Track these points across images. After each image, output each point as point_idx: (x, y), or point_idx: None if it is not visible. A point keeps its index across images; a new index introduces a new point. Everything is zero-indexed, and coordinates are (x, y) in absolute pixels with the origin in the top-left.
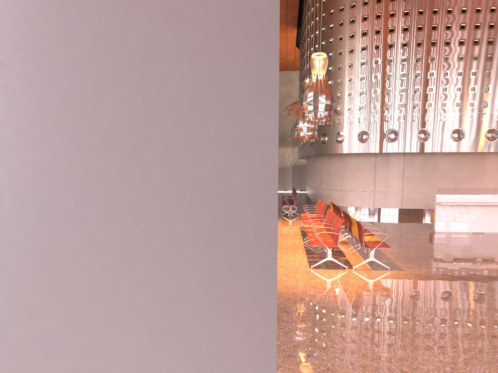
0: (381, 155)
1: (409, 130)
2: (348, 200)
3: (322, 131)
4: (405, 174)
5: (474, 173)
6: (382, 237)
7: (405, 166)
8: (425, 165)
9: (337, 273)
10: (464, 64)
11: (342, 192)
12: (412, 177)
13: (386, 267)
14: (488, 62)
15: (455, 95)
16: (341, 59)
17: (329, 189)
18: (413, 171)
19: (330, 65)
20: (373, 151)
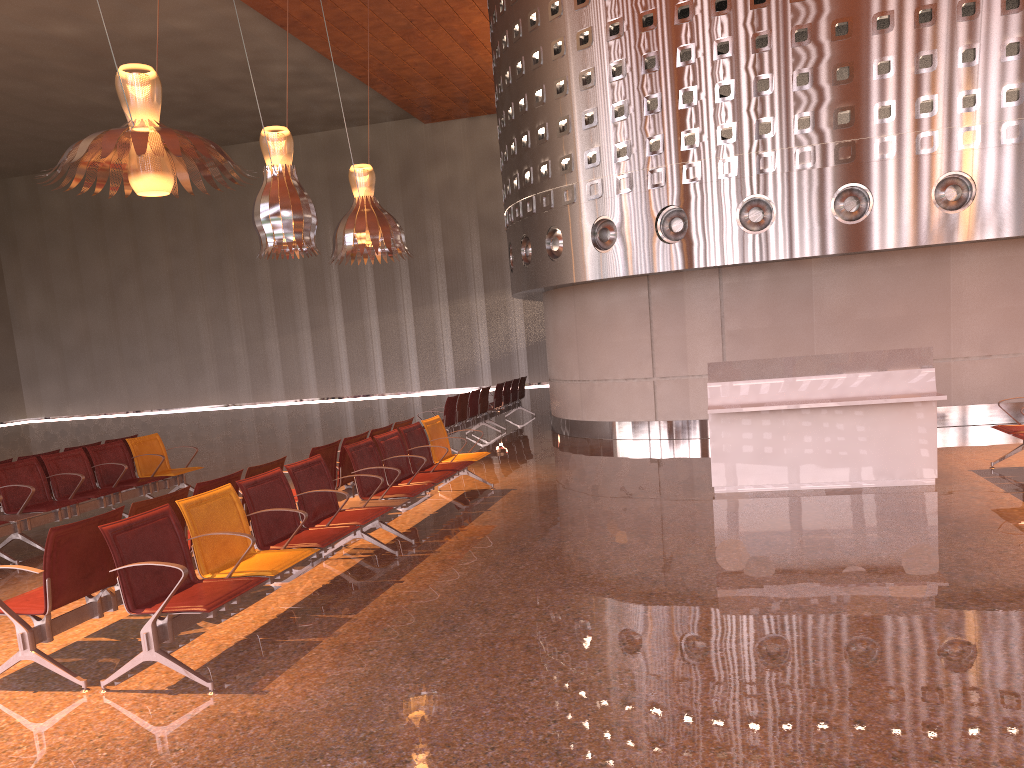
0: (660, 279)
1: (717, 204)
2: (598, 404)
3: (521, 233)
4: (729, 326)
5: (922, 307)
6: (512, 525)
7: (727, 305)
8: (779, 296)
9: (12, 712)
10: None
11: (584, 385)
12: (746, 331)
13: (199, 682)
14: None
15: (836, 93)
16: (537, 35)
17: (561, 379)
18: (748, 316)
19: (519, 58)
20: (630, 272)
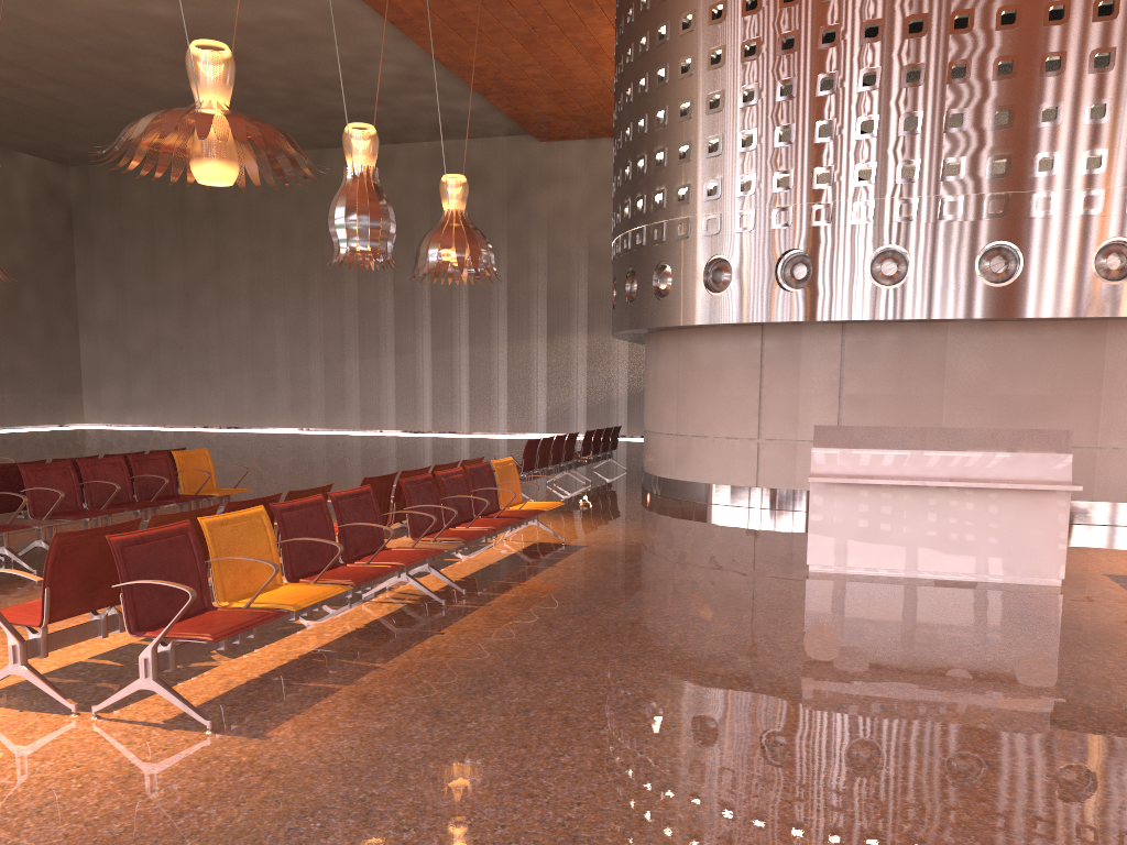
0: (776, 330)
1: (846, 252)
2: (694, 463)
3: (628, 267)
4: (848, 389)
5: (1069, 387)
6: (577, 585)
7: (848, 365)
8: (907, 361)
9: None
10: (1022, 35)
11: (681, 440)
12: (867, 396)
13: (197, 719)
14: (1101, 23)
15: (993, 138)
16: (665, 50)
17: (656, 432)
18: (871, 380)
19: (643, 74)
20: (743, 319)
